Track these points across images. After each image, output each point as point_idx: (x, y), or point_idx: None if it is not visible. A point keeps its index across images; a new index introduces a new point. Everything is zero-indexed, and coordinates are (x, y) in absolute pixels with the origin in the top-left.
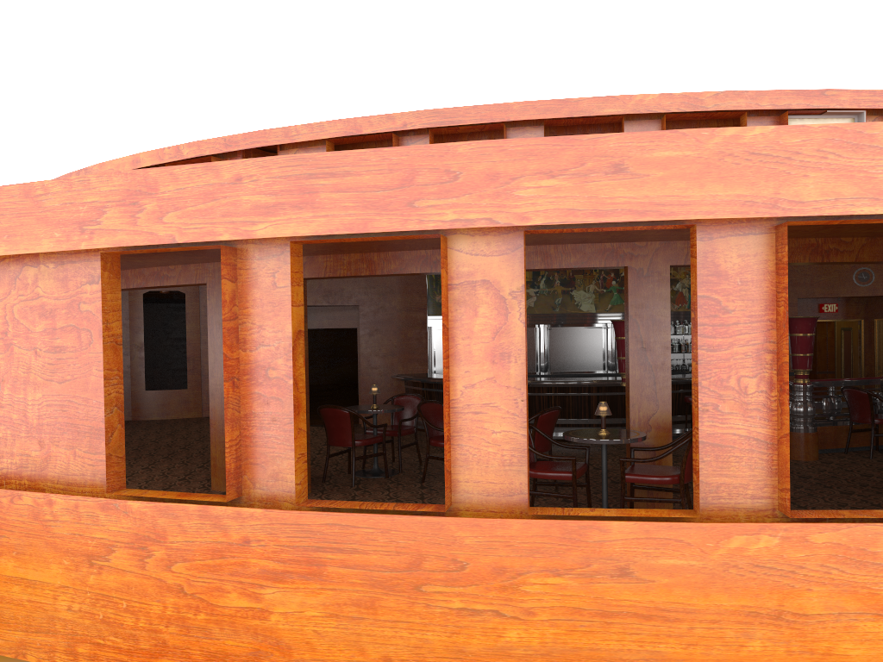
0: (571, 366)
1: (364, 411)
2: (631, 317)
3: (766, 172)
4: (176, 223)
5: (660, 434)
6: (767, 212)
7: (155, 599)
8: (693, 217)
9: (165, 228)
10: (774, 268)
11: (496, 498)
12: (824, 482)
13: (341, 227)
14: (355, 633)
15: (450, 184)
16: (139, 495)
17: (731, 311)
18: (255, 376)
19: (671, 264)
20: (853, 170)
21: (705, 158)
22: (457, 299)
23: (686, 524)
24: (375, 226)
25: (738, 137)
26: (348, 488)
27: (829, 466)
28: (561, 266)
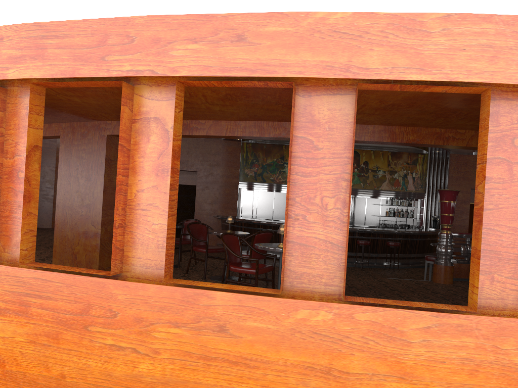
0: None
1: None
2: None
3: (343, 45)
4: None
5: None
6: (341, 74)
7: None
8: (289, 75)
9: None
10: (353, 120)
11: (151, 270)
12: (446, 296)
13: (59, 73)
14: (45, 355)
15: (129, 45)
16: None
17: (320, 149)
18: (11, 176)
19: None
20: (406, 47)
21: (301, 33)
22: (137, 130)
23: (267, 298)
24: (80, 73)
25: (325, 19)
26: None
27: (456, 288)
28: (270, 136)
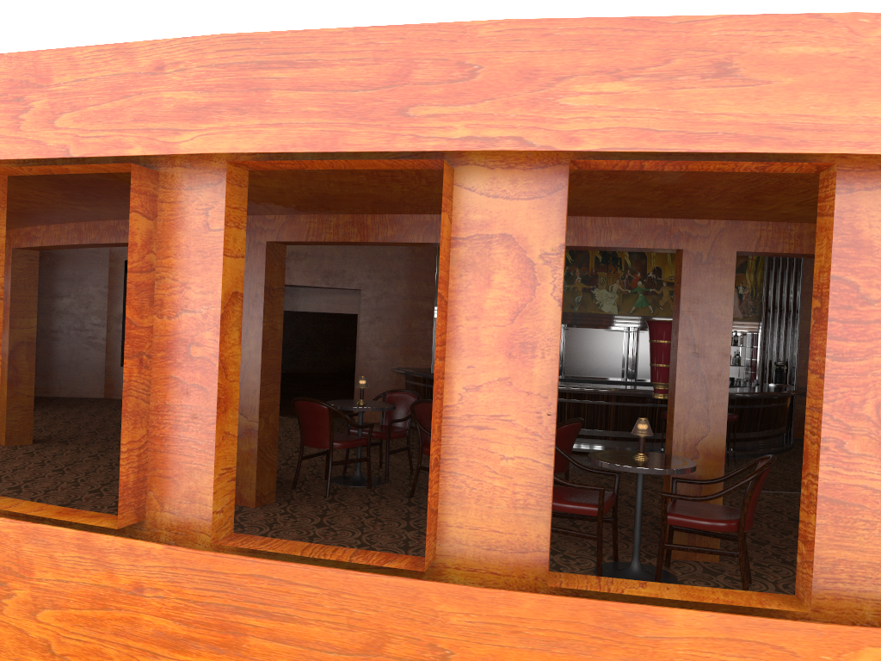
0: (587, 371)
1: (347, 407)
2: (683, 314)
3: None
4: (71, 129)
5: (710, 463)
6: None
7: (13, 657)
8: (836, 150)
9: (57, 136)
10: None
11: (500, 555)
12: None
13: (300, 143)
14: None
15: (463, 83)
16: (5, 508)
17: (874, 302)
18: (173, 353)
19: (738, 249)
20: None
21: (862, 59)
22: (463, 260)
23: (792, 623)
24: (349, 142)
25: None
26: (321, 498)
27: None
28: (599, 244)
